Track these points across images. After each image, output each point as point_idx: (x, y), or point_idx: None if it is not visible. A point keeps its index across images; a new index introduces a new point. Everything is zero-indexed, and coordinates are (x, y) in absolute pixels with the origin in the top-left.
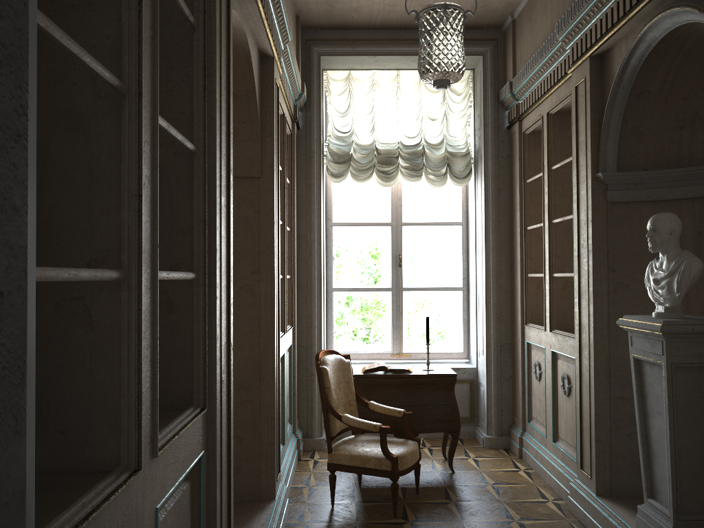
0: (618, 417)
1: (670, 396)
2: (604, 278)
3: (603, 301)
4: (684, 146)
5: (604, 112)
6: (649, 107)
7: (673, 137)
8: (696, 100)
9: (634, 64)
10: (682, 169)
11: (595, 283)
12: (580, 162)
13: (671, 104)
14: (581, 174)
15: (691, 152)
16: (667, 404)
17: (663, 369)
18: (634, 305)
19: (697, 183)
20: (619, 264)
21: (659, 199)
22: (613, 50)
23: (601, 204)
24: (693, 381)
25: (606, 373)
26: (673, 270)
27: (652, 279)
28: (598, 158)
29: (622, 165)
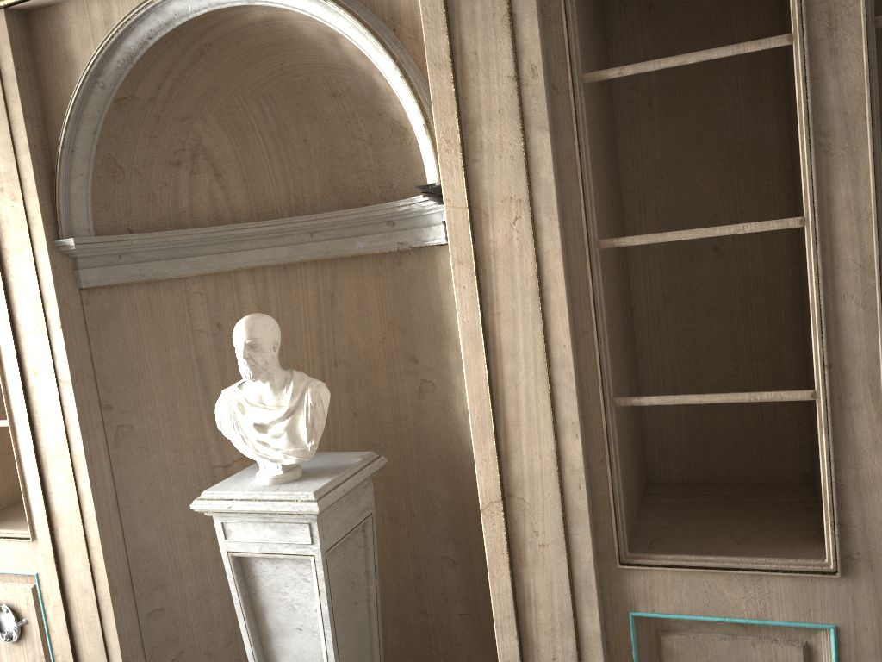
0: (155, 645)
1: (330, 600)
2: (98, 425)
3: (104, 465)
4: (182, 193)
5: (51, 123)
6: (132, 125)
7: (166, 178)
8: (201, 123)
9: (132, 49)
10: (192, 231)
11: (86, 438)
12: (2, 214)
13: (165, 125)
14: (9, 236)
15: (194, 204)
16: (329, 614)
17: (316, 565)
18: (148, 456)
19: (209, 252)
20: (115, 394)
21: (158, 278)
22: (64, 9)
23: (73, 294)
24: (340, 563)
25: (128, 584)
26: (294, 406)
27: (252, 424)
28: (53, 209)
29: (95, 222)
